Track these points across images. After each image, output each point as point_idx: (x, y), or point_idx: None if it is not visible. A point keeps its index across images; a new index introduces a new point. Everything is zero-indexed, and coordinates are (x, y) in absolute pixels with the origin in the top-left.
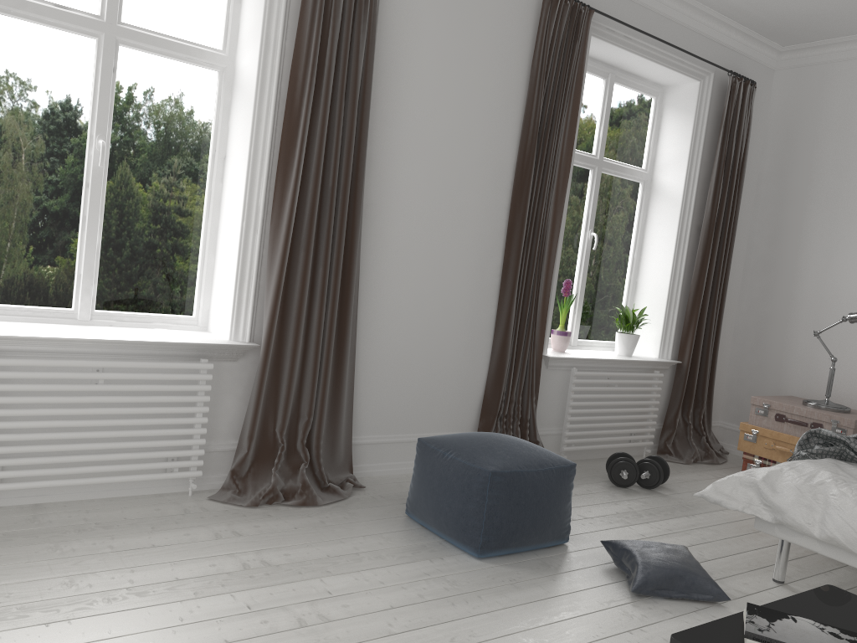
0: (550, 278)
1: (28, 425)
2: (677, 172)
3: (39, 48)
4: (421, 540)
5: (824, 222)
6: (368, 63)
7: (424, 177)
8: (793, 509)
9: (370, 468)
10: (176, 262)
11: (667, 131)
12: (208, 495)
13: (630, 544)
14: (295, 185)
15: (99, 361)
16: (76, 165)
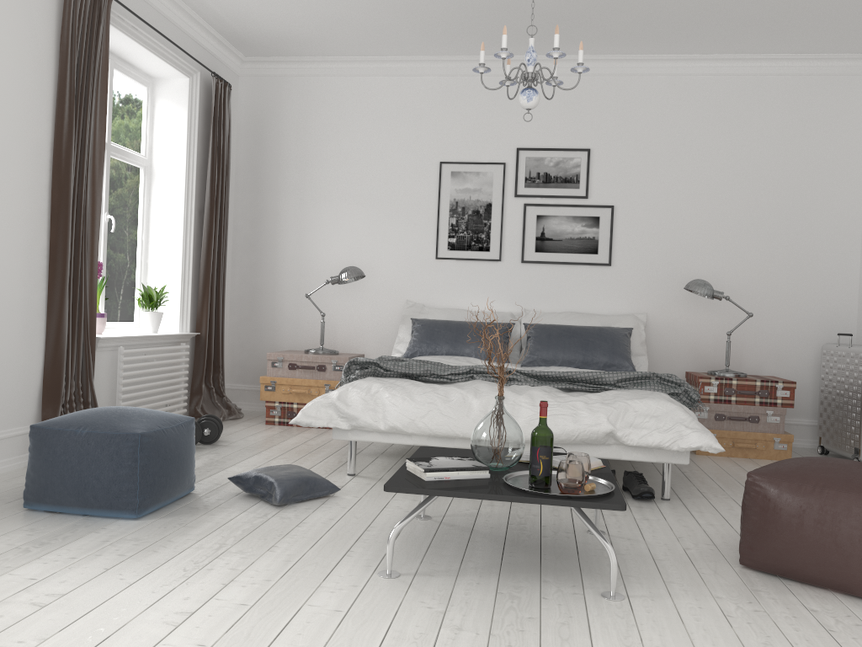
0: (96, 258)
1: None
2: (177, 159)
3: None
4: (66, 522)
5: (295, 207)
6: None
7: None
8: (364, 414)
9: None
10: None
11: (162, 121)
12: None
13: (258, 471)
14: None
15: None
16: None
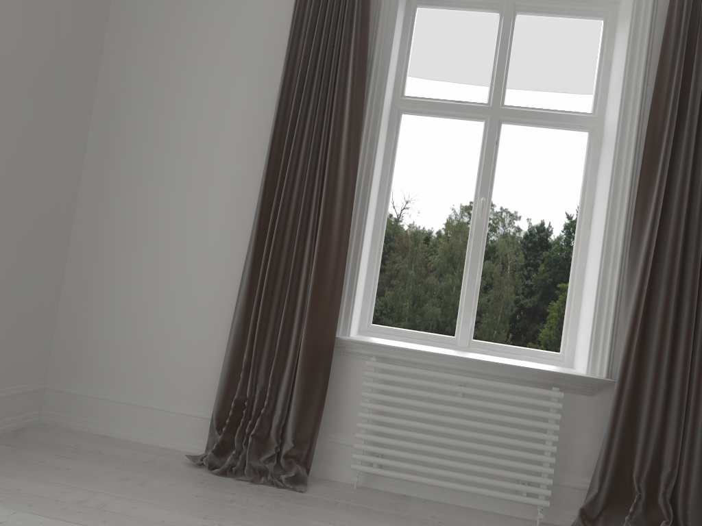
0: None
1: (398, 422)
2: None
3: (442, 134)
4: None
5: None
6: None
7: None
8: None
9: None
10: (544, 301)
11: None
12: None
13: None
14: (653, 217)
15: (457, 375)
16: (464, 220)
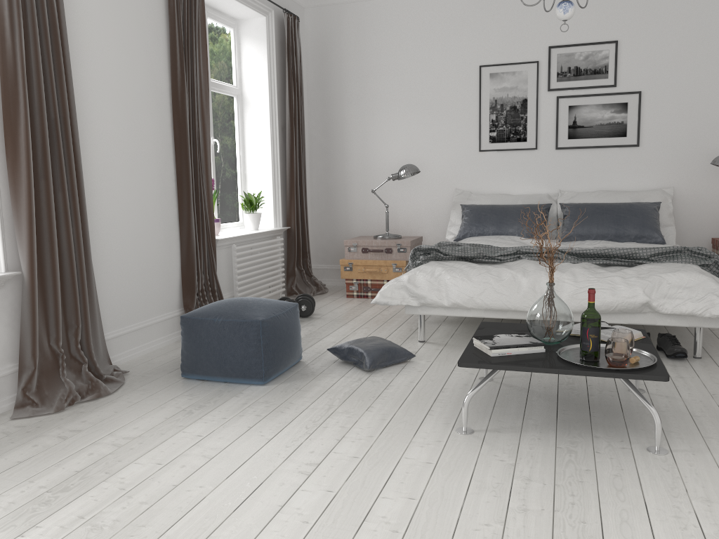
0: (210, 178)
1: None
2: (261, 86)
3: None
4: (214, 388)
5: (357, 116)
6: (60, 4)
7: (111, 104)
8: (430, 293)
9: (117, 358)
10: None
11: (247, 56)
12: (6, 417)
13: (350, 344)
14: (27, 120)
15: None
16: None
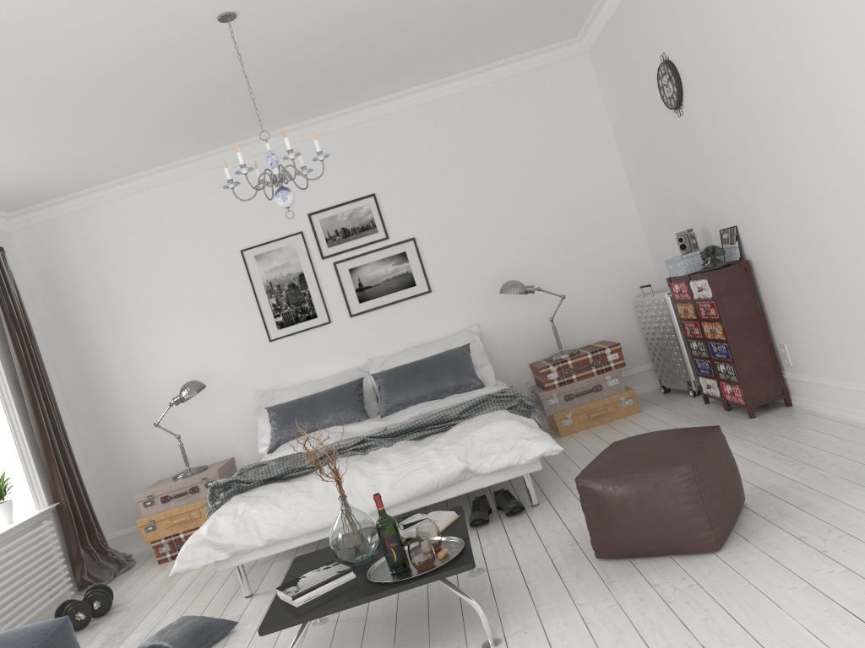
0: None
1: None
2: None
3: None
4: None
5: (114, 340)
6: None
7: None
8: (238, 538)
9: None
10: None
11: None
12: None
13: (151, 640)
14: None
15: None
16: None
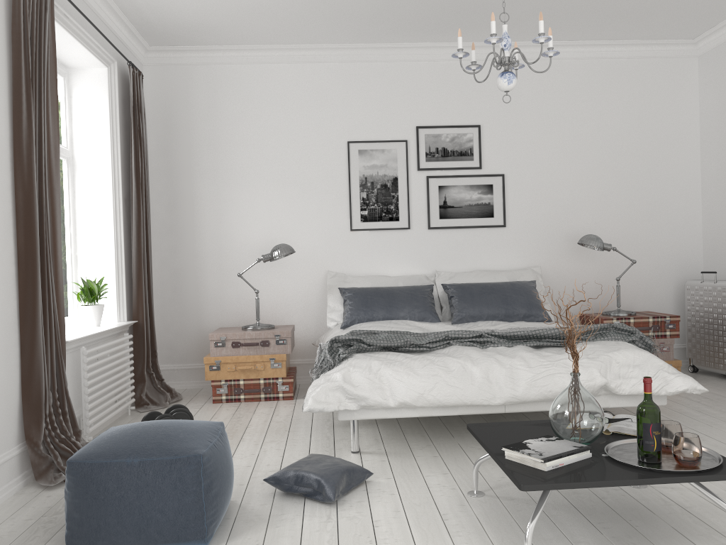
0: (60, 259)
1: None
2: (101, 149)
3: None
4: None
5: (210, 189)
6: None
7: None
8: (373, 393)
9: None
10: None
11: (81, 111)
12: None
13: (295, 468)
14: None
15: None
16: None
